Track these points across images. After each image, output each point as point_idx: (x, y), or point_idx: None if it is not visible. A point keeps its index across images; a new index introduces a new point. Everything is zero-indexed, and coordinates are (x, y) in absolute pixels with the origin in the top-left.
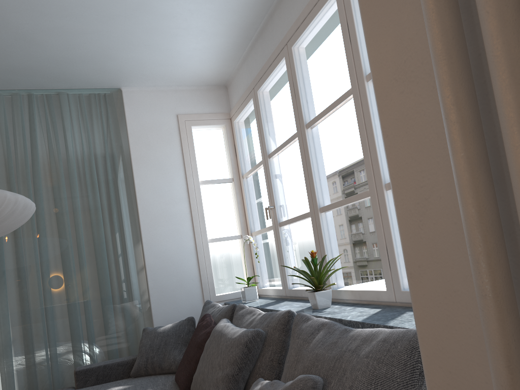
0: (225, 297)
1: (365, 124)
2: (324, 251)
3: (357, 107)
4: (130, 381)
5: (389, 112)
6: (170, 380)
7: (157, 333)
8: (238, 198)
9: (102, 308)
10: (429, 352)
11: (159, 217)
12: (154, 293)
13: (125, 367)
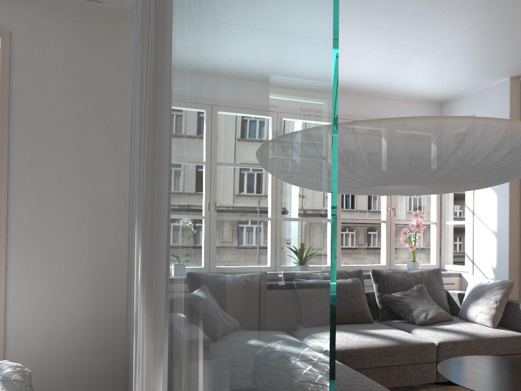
0: None
1: None
2: None
3: None
4: None
5: (510, 232)
6: None
7: None
8: None
9: None
10: (510, 260)
11: None
12: None
13: None
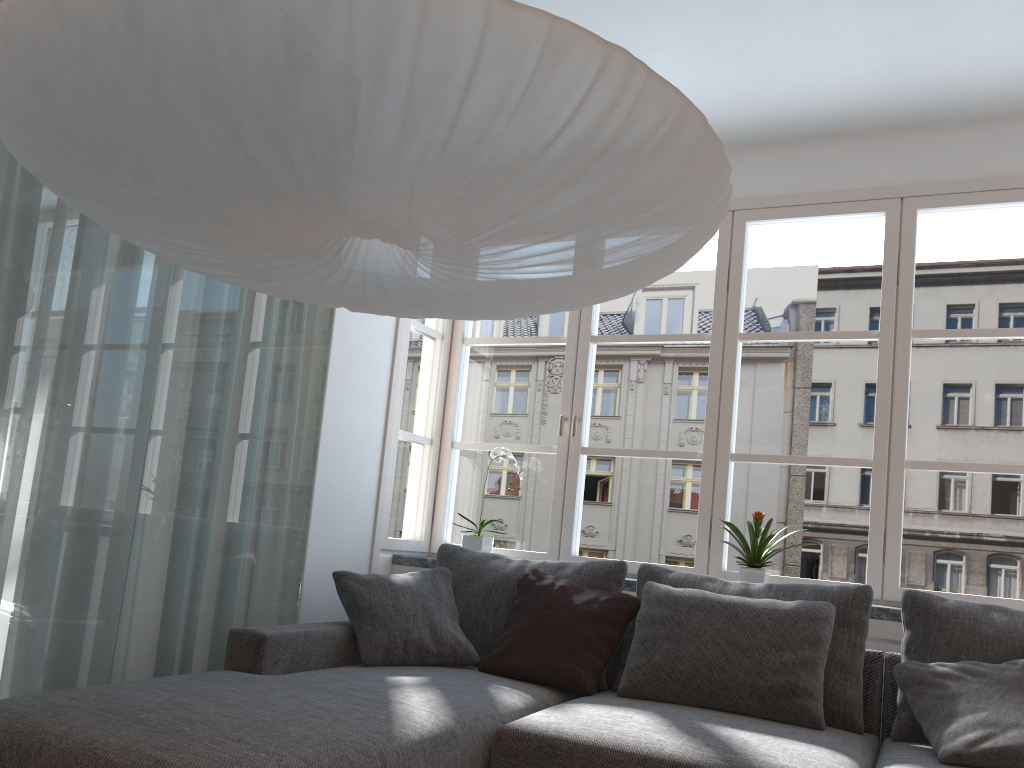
0: (397, 544)
1: (891, 382)
2: (724, 515)
3: (884, 358)
4: (383, 670)
5: None
6: (486, 675)
7: (397, 587)
8: (443, 373)
9: (244, 510)
10: None
11: (354, 357)
12: (318, 505)
13: (331, 645)
